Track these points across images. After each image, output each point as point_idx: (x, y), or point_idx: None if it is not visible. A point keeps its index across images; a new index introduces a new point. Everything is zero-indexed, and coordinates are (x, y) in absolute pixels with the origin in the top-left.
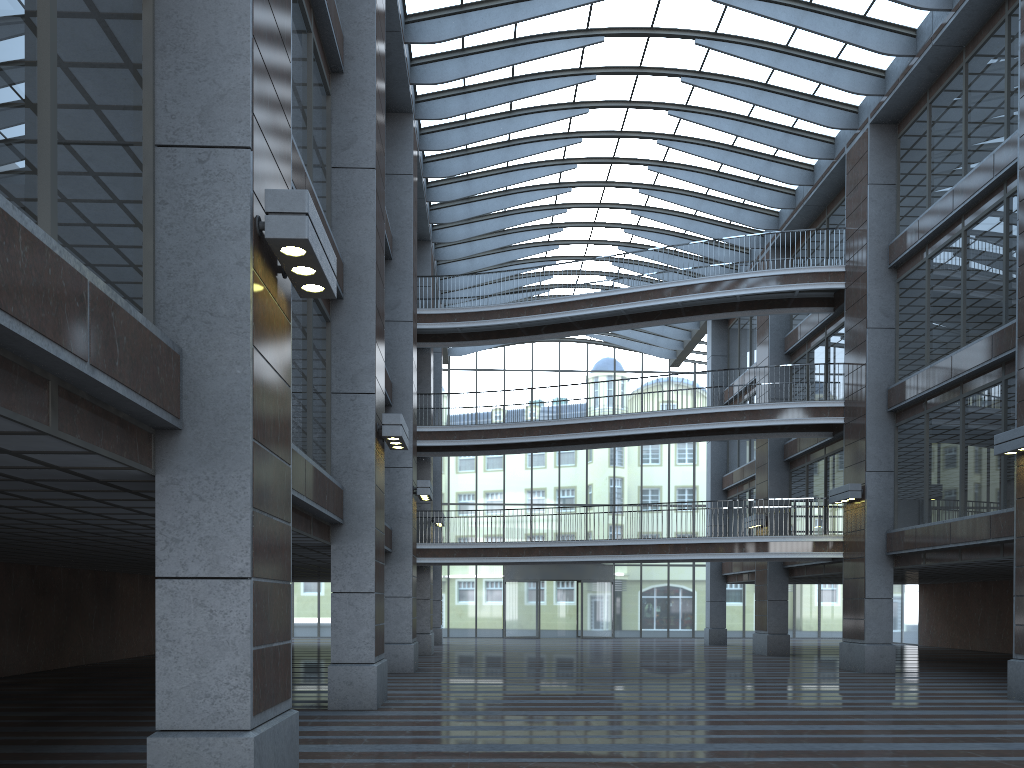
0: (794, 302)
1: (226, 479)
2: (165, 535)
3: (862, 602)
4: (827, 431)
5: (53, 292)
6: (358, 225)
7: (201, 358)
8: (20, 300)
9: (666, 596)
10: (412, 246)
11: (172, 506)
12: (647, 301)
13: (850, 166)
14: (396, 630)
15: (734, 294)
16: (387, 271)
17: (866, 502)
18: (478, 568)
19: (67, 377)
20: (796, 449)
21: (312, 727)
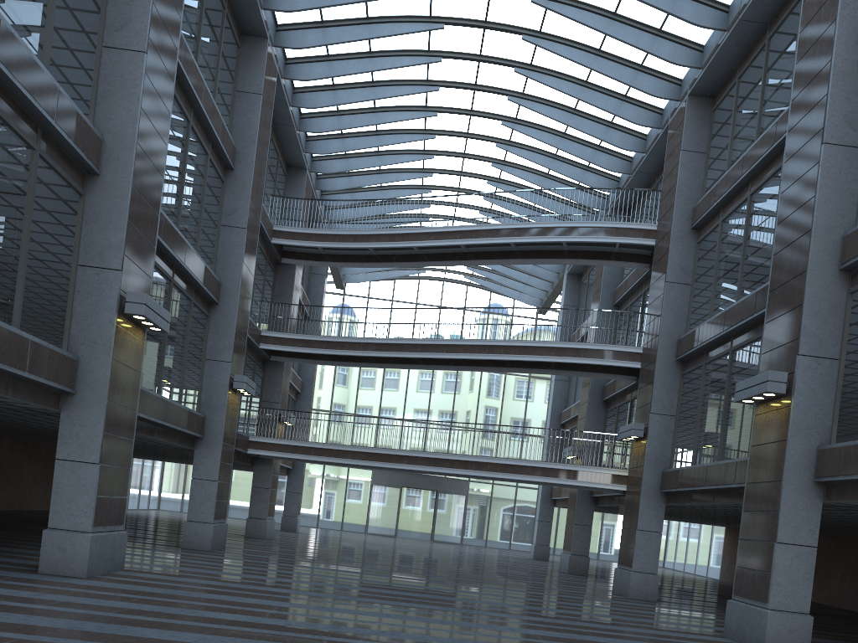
0: (615, 256)
1: None
2: None
3: (634, 533)
4: (631, 375)
5: None
6: (122, 105)
7: None
8: None
9: (512, 513)
10: (254, 159)
11: None
12: (479, 239)
13: (670, 134)
14: (199, 510)
15: (555, 240)
16: (228, 180)
17: (647, 441)
18: (350, 470)
19: None
20: (611, 391)
21: None
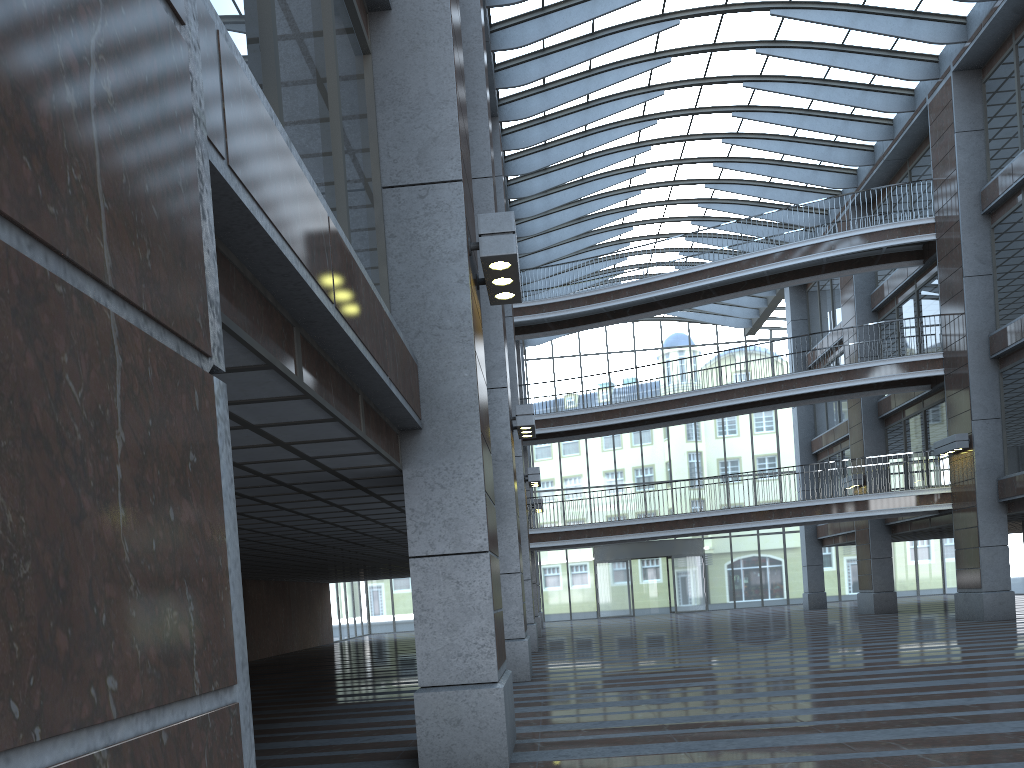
0: (882, 258)
1: (462, 468)
2: (414, 520)
3: (976, 551)
4: (925, 384)
5: (374, 322)
6: None
7: (433, 366)
8: (365, 331)
9: (758, 565)
10: None
11: (418, 495)
12: (734, 273)
13: (933, 116)
14: None
15: (822, 257)
16: None
17: (974, 451)
18: (568, 552)
19: (370, 390)
20: (891, 405)
21: None
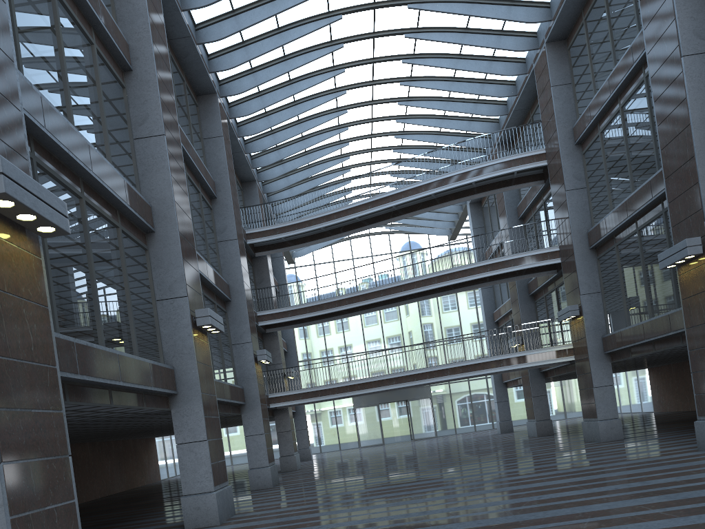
0: (515, 181)
1: None
2: None
3: (592, 390)
4: (552, 270)
5: None
6: (158, 177)
7: None
8: None
9: (470, 402)
10: (229, 186)
11: None
12: (408, 197)
13: (538, 76)
14: (256, 459)
15: (468, 182)
16: (214, 206)
17: (583, 317)
18: (335, 402)
19: None
20: (535, 286)
21: None
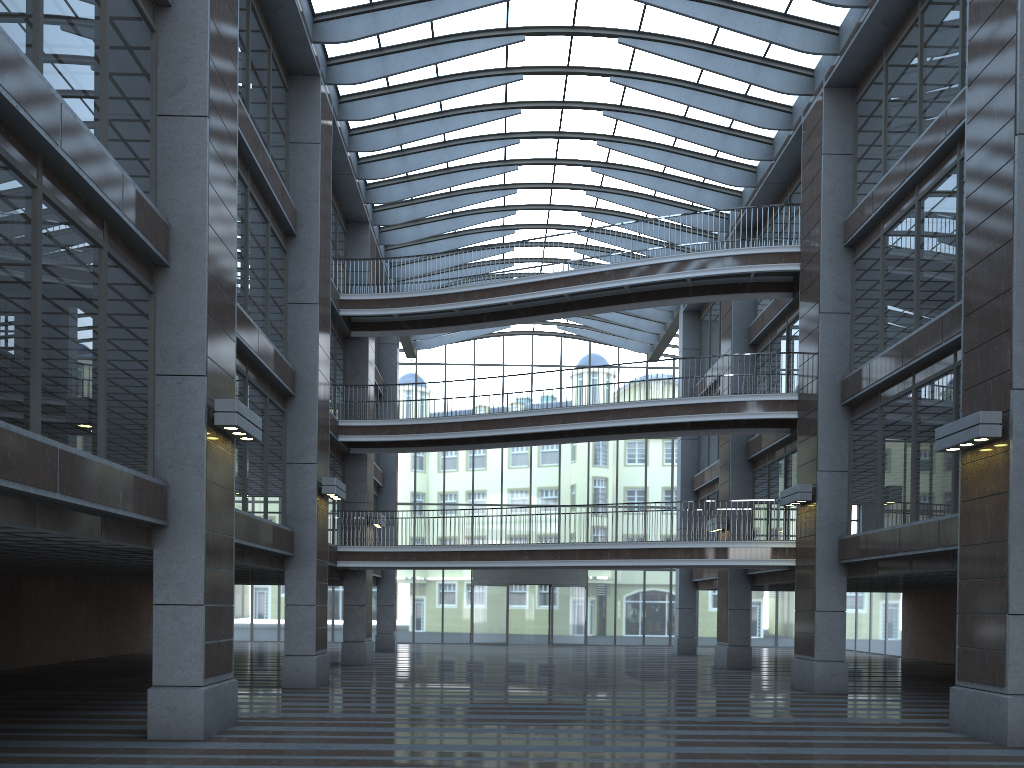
0: (750, 287)
1: None
2: None
3: (812, 615)
4: (785, 427)
5: None
6: (187, 182)
7: None
8: None
9: (642, 602)
10: (318, 221)
11: None
12: (588, 285)
13: (806, 136)
14: (298, 641)
15: (680, 277)
16: (291, 249)
17: (817, 505)
18: (445, 571)
19: None
20: (758, 447)
21: (90, 766)
